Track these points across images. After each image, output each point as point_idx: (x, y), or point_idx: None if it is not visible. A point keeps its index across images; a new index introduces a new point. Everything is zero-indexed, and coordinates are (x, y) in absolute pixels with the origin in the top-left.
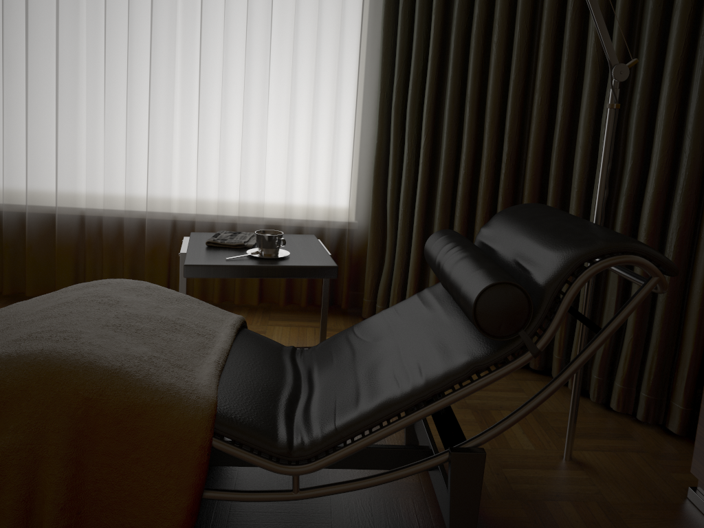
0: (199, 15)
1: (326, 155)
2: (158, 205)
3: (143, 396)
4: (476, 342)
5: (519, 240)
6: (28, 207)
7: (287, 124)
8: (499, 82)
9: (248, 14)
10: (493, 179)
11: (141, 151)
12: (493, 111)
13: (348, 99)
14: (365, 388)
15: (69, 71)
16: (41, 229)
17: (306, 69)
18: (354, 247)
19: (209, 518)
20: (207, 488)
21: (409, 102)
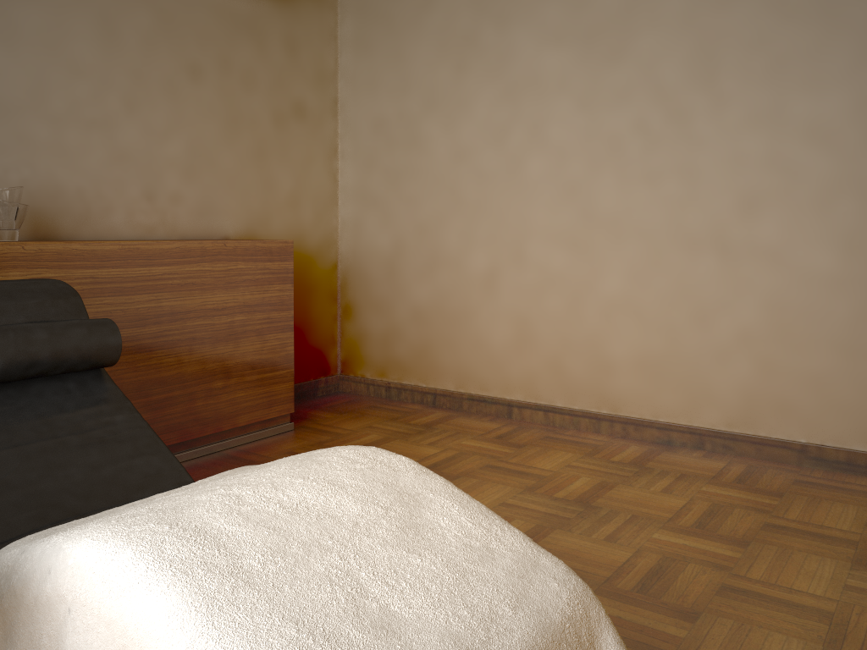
0: None
1: None
2: None
3: None
4: (89, 384)
5: None
6: None
7: None
8: None
9: None
10: None
11: None
12: None
13: None
14: (126, 457)
15: None
16: None
17: None
18: None
19: None
20: None
21: None
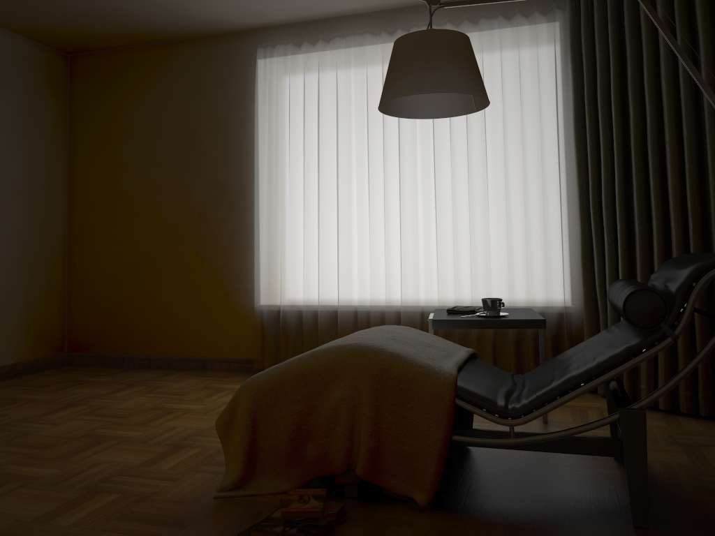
0: (432, 156)
1: (539, 250)
2: (409, 299)
3: (413, 368)
4: (633, 338)
5: (668, 272)
6: (319, 305)
7: (505, 228)
8: (676, 172)
9: (468, 149)
10: (684, 253)
11: (395, 259)
12: (674, 196)
13: (554, 204)
14: (558, 376)
15: (345, 206)
16: (328, 322)
17: (516, 185)
18: (572, 327)
19: (458, 479)
20: (454, 433)
21: (603, 198)
